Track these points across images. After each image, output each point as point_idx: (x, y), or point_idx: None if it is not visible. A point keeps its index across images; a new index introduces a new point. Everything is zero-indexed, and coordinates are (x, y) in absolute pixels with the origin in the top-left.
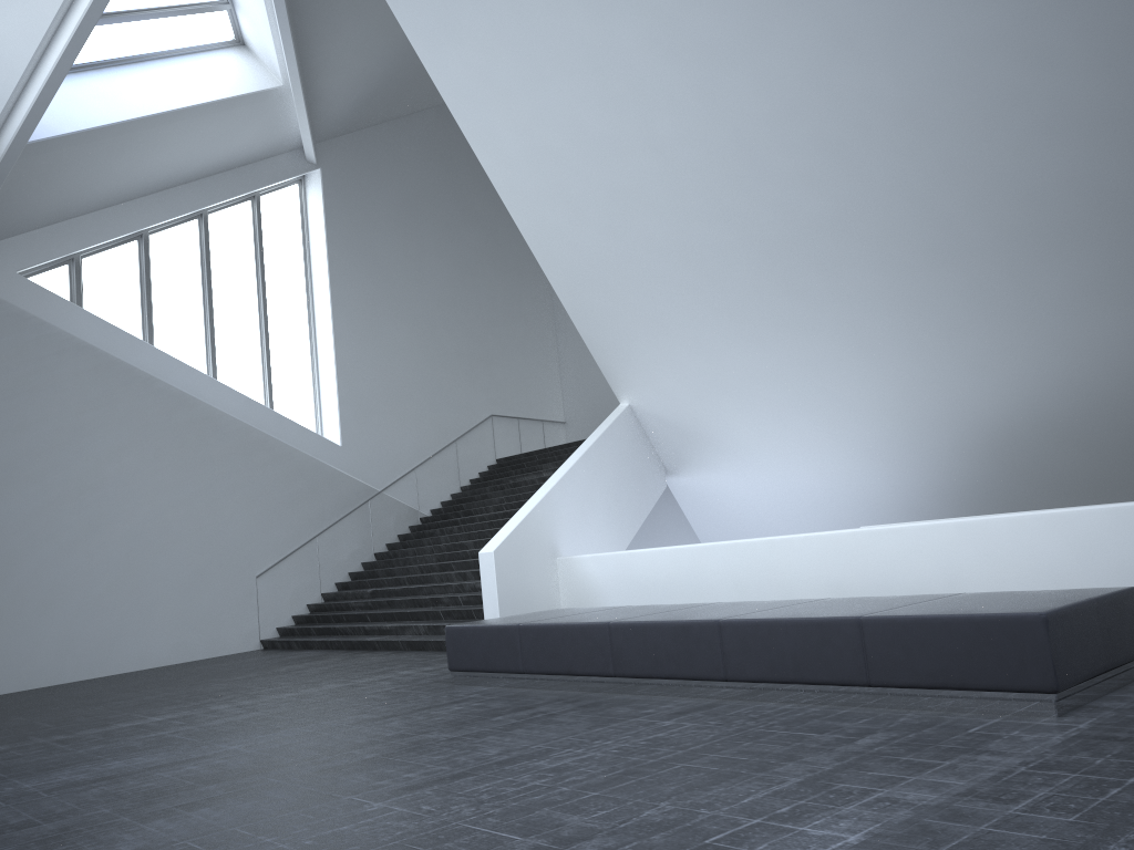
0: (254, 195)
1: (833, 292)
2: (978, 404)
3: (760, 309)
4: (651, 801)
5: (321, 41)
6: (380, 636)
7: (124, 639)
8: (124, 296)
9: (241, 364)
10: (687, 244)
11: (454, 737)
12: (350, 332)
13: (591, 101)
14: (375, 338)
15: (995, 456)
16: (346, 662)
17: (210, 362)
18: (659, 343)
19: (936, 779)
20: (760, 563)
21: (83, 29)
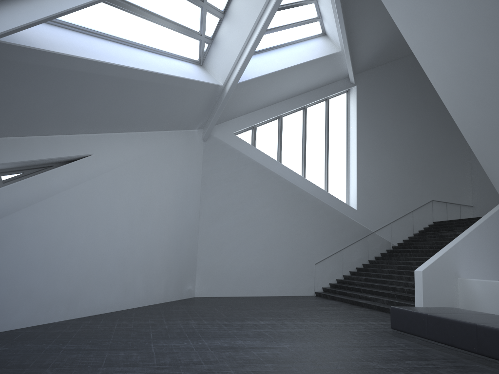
0: (326, 98)
1: None
2: None
3: None
4: None
5: (359, 29)
6: (365, 301)
7: (260, 282)
8: (271, 142)
9: (316, 171)
10: None
11: (383, 368)
12: (364, 159)
13: (491, 46)
14: (376, 161)
15: None
16: (347, 310)
17: (303, 170)
18: None
19: None
20: None
21: (259, 36)
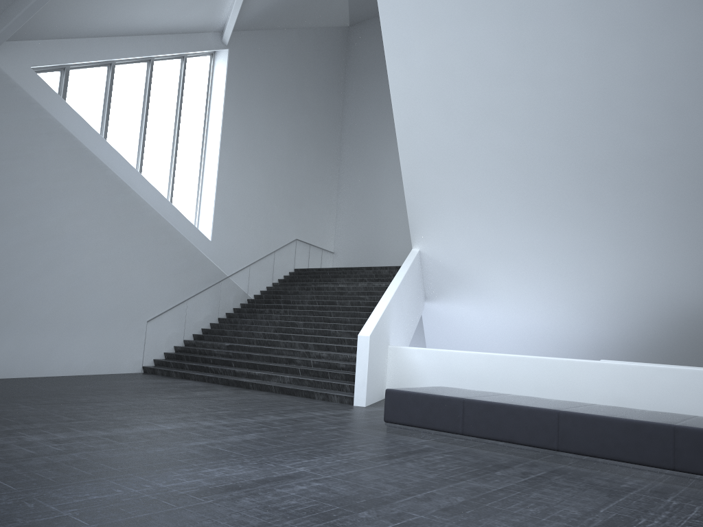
0: (183, 56)
1: (620, 204)
2: (688, 294)
3: (557, 205)
4: None
5: None
6: (249, 379)
7: (58, 351)
8: (92, 104)
9: (157, 171)
10: (524, 152)
11: (501, 489)
12: (228, 165)
13: (502, 41)
14: (241, 172)
15: (681, 328)
16: (243, 396)
17: (139, 164)
18: (465, 214)
19: None
20: (559, 375)
21: None
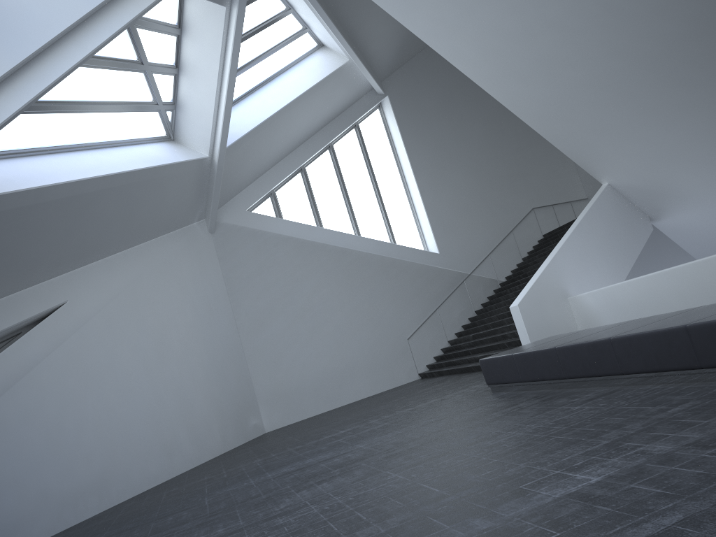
0: (355, 125)
1: (711, 77)
2: None
3: (666, 102)
4: (517, 463)
5: (361, 27)
6: (475, 363)
7: (344, 386)
8: (301, 204)
9: (372, 222)
10: (599, 77)
11: (461, 429)
12: (428, 185)
13: (504, 13)
14: (445, 183)
15: None
16: (452, 382)
17: (354, 226)
18: (610, 142)
19: (685, 435)
20: (692, 279)
21: (231, 83)
